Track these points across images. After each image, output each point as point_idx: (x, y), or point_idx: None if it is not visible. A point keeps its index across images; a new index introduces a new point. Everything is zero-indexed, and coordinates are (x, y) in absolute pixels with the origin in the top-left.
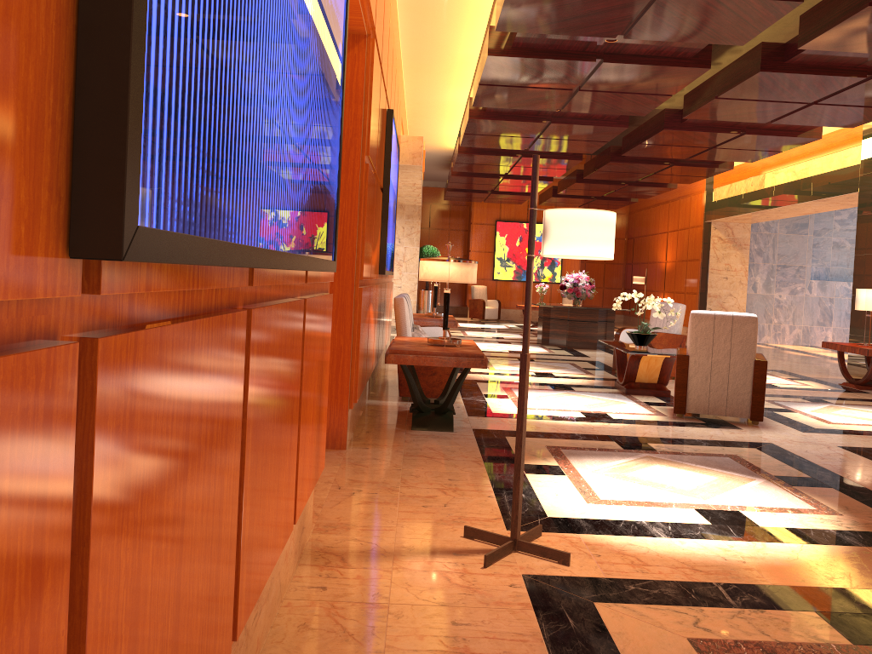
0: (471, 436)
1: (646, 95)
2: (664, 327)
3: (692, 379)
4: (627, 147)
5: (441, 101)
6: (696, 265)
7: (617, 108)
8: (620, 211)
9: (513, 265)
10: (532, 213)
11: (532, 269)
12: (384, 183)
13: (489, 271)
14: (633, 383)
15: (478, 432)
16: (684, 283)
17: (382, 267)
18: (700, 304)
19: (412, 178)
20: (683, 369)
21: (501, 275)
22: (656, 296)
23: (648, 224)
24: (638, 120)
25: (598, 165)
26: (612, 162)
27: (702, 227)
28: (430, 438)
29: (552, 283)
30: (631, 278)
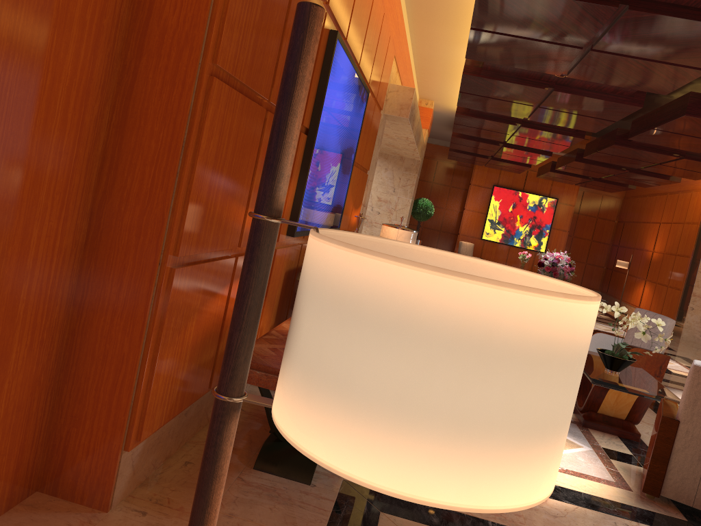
0: (329, 502)
1: (675, 67)
2: (647, 352)
3: (679, 454)
4: (636, 131)
5: (448, 59)
6: (685, 261)
7: (634, 80)
8: (615, 195)
9: (502, 228)
10: (256, 234)
11: (223, 450)
12: (311, 123)
13: (479, 230)
14: (594, 413)
15: (346, 491)
16: (668, 276)
17: (292, 228)
18: (682, 301)
19: (403, 131)
20: (667, 437)
21: (490, 236)
22: (637, 282)
23: (641, 211)
24: (652, 106)
25: (600, 146)
26: (616, 145)
27: (698, 225)
28: (263, 499)
29: (536, 251)
30: (615, 259)
